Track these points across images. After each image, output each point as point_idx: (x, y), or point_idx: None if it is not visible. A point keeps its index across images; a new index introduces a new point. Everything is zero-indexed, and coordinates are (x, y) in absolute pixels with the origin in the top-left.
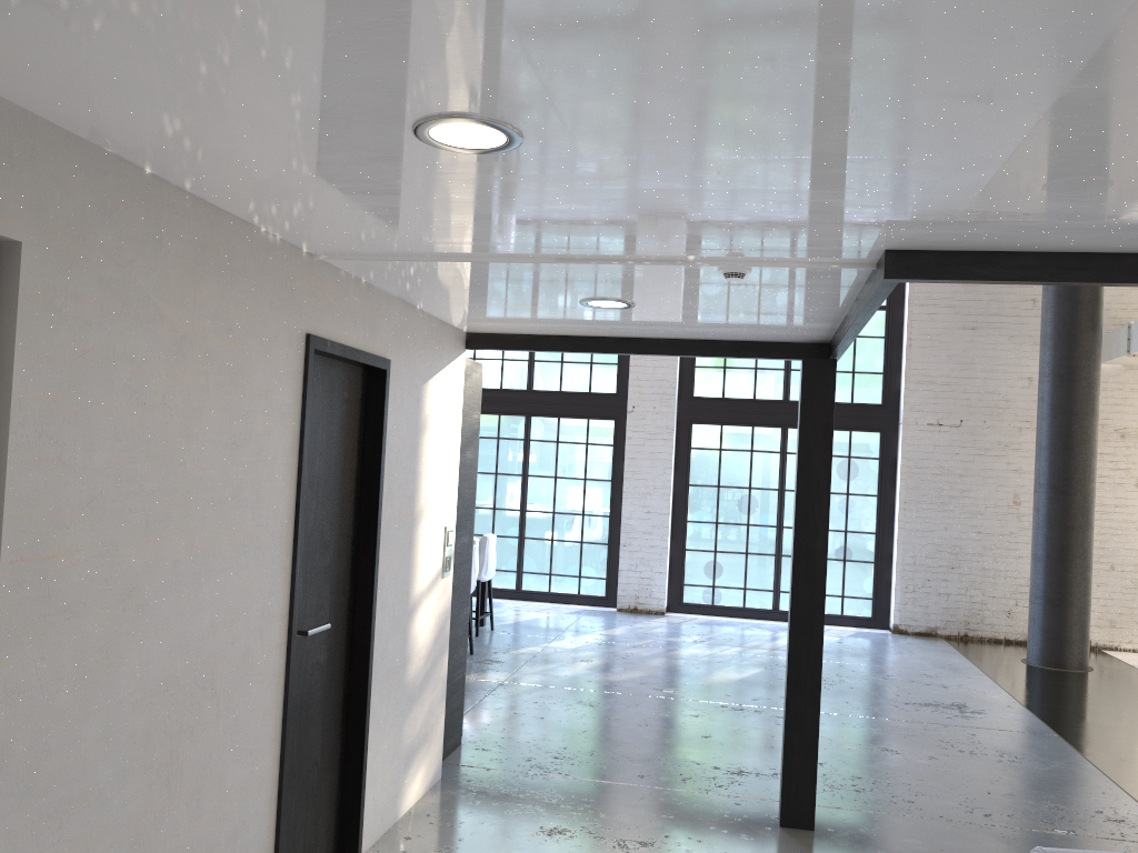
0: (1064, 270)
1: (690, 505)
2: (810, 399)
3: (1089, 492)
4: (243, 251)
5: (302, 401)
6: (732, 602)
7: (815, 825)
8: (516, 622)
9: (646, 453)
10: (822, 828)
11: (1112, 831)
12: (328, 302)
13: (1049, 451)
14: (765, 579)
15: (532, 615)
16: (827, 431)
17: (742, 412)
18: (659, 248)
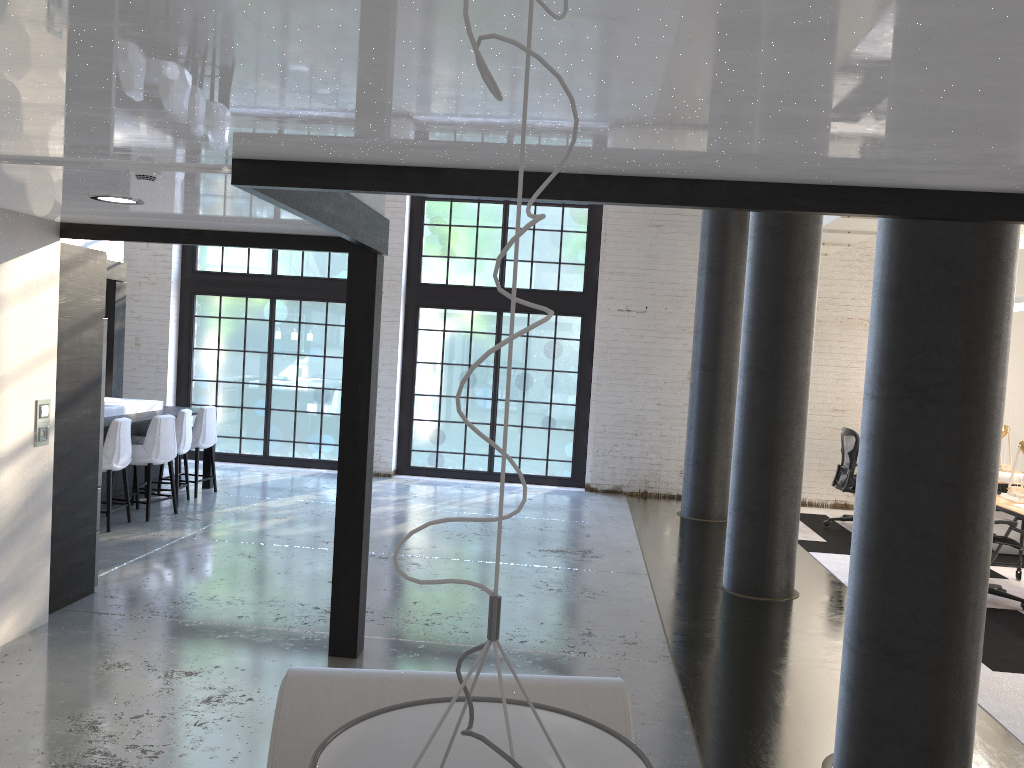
0: (377, 181)
1: (418, 380)
2: (355, 288)
3: (732, 370)
4: None
5: None
6: (454, 465)
7: (361, 654)
8: (245, 484)
9: None
10: (366, 656)
11: (619, 651)
12: None
13: (702, 334)
14: (481, 445)
15: (266, 478)
16: (369, 317)
17: (463, 298)
18: (46, 151)
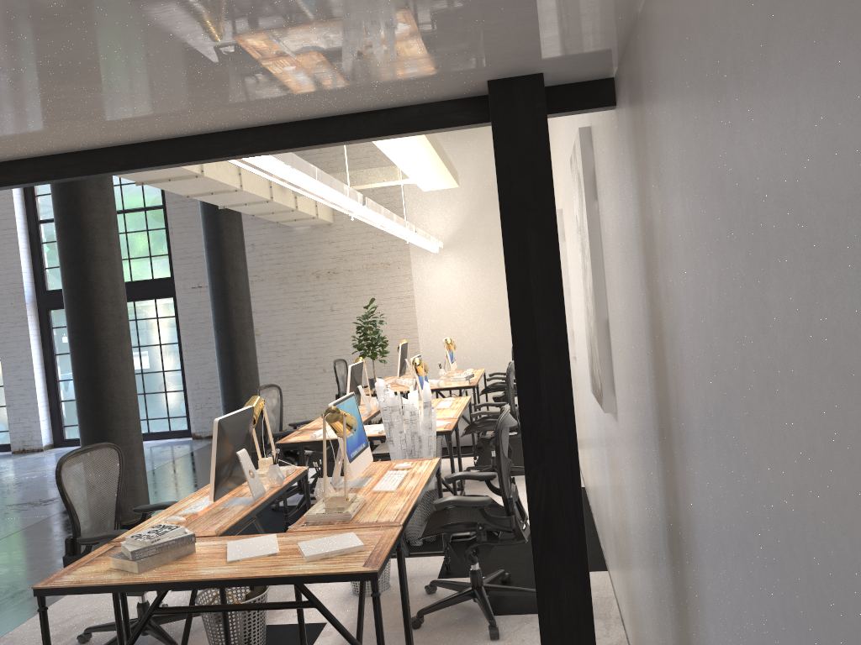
0: None
1: (59, 369)
2: None
3: (238, 326)
4: None
5: None
6: None
7: None
8: None
9: (12, 338)
10: None
11: None
12: None
13: (211, 301)
14: None
15: None
16: None
17: None
18: None
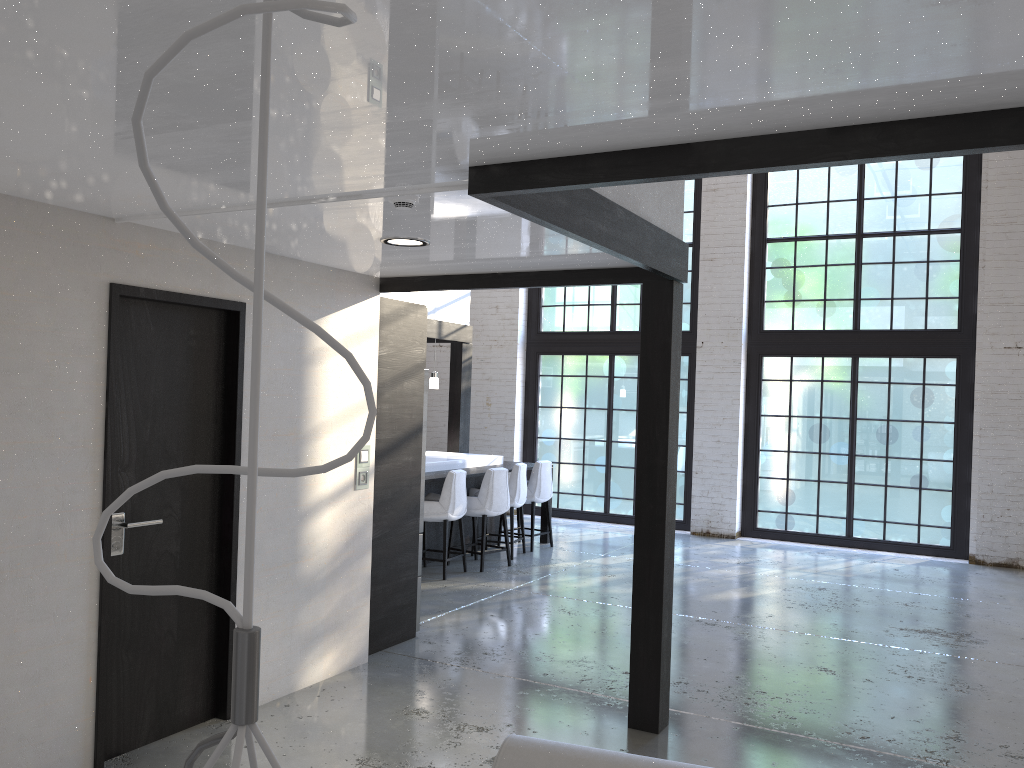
0: (617, 169)
1: (762, 435)
2: (650, 320)
3: None
4: (9, 219)
5: (108, 337)
6: (805, 528)
7: (664, 730)
8: (581, 541)
9: (715, 386)
10: (670, 732)
11: (997, 766)
12: (143, 257)
13: None
14: (837, 506)
15: (603, 536)
16: (665, 350)
17: (811, 343)
18: (308, 186)
